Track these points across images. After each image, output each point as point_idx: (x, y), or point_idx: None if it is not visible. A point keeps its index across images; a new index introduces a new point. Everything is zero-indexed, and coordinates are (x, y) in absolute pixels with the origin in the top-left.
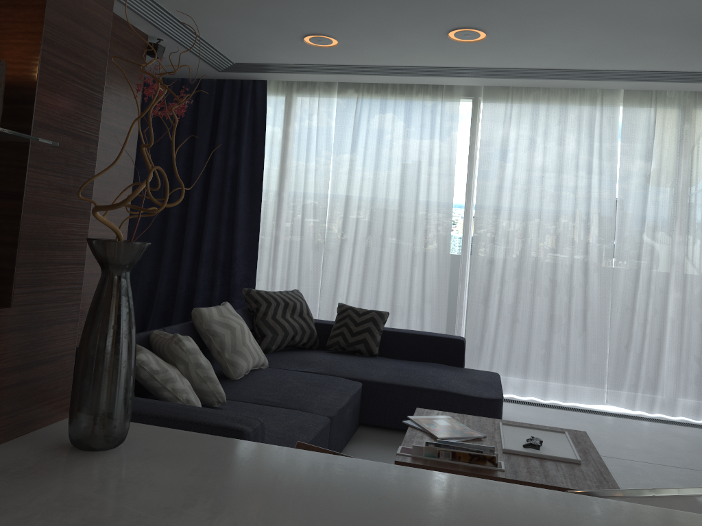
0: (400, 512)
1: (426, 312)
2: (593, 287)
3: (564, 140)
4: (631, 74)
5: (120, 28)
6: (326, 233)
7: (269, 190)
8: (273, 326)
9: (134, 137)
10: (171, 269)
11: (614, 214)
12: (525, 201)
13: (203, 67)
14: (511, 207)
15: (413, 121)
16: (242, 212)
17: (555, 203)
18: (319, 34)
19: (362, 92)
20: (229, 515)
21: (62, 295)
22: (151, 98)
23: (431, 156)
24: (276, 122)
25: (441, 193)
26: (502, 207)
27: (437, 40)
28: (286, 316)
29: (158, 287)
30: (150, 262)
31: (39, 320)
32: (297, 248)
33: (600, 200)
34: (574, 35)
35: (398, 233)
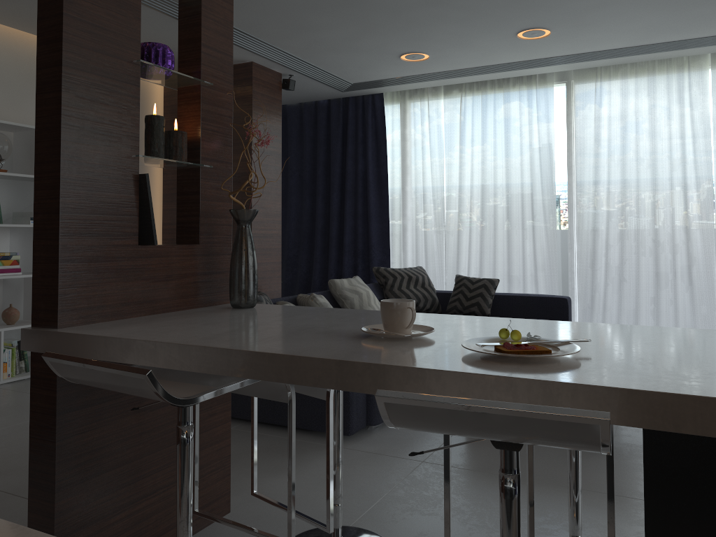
0: (370, 317)
1: (539, 279)
2: (696, 243)
3: (654, 109)
4: (706, 40)
5: (259, 73)
6: (445, 218)
7: (394, 185)
8: (399, 295)
9: (278, 155)
10: (321, 260)
11: (711, 172)
12: (621, 170)
13: (329, 90)
14: (609, 177)
15: (513, 110)
16: (373, 207)
17: (651, 168)
18: (411, 52)
19: (465, 91)
20: (292, 317)
21: (222, 240)
22: (292, 121)
23: (531, 139)
24: (394, 127)
25: (543, 172)
26: (600, 178)
27: (510, 41)
28: (410, 287)
29: (313, 275)
30: (305, 256)
31: (212, 252)
32: (422, 233)
33: (695, 161)
34: (629, 18)
35: (508, 211)
